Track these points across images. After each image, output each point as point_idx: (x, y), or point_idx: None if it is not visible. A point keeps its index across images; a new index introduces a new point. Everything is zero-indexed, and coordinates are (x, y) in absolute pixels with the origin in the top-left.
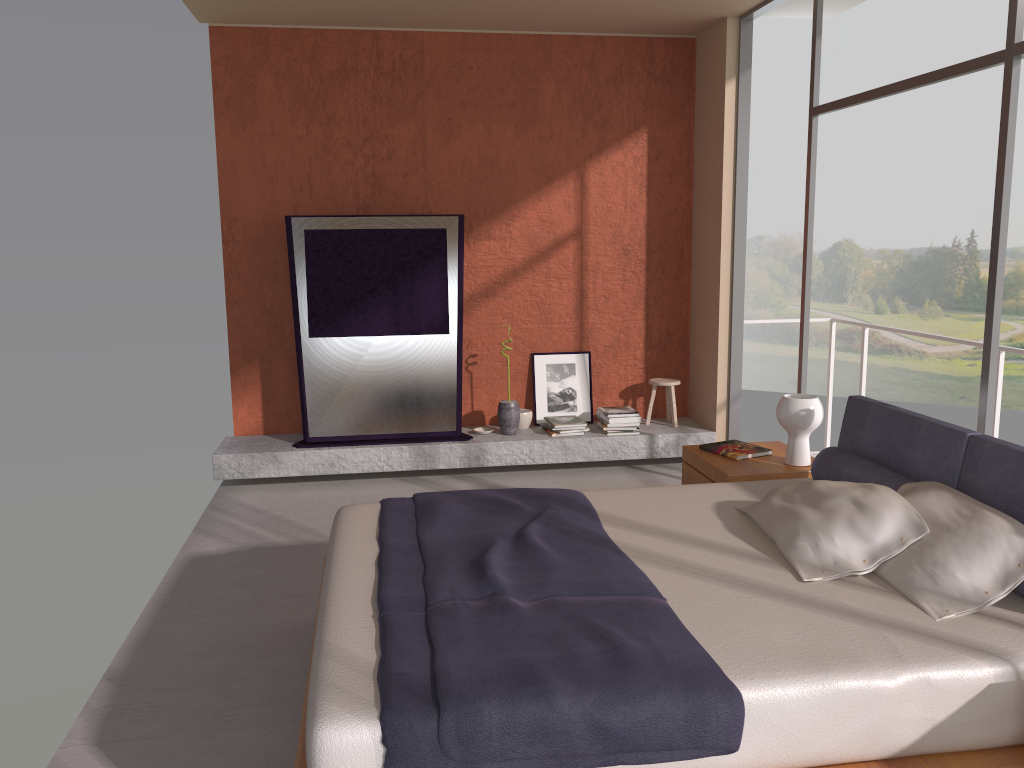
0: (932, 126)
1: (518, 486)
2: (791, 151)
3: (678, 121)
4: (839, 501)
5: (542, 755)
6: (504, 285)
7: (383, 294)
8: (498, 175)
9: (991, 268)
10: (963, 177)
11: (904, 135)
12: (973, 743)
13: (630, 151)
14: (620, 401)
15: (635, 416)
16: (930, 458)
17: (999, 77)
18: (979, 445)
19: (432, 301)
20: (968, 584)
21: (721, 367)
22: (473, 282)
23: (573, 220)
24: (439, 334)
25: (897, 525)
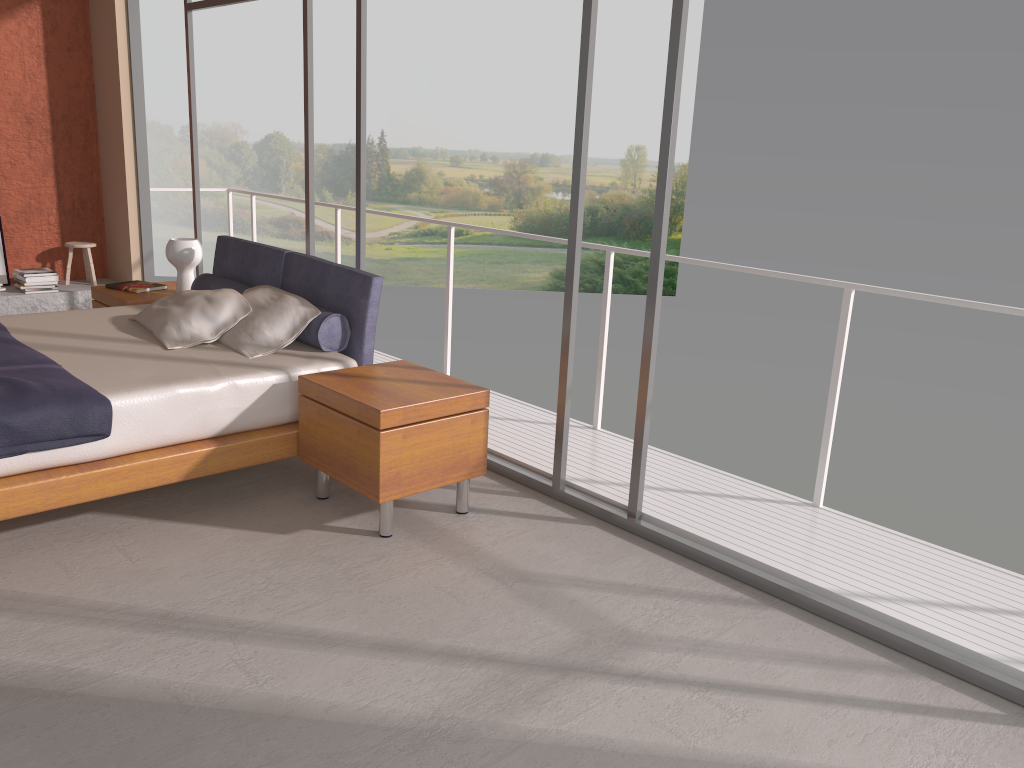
0: (345, 32)
1: None
2: (219, 40)
3: None
4: (197, 299)
5: None
6: None
7: None
8: None
9: (306, 141)
10: (373, 82)
11: (322, 37)
12: (267, 421)
13: (24, 21)
14: (38, 264)
15: (53, 275)
16: (266, 272)
17: None
18: (291, 258)
19: None
20: (272, 337)
21: (133, 230)
22: None
23: None
24: None
25: (233, 309)
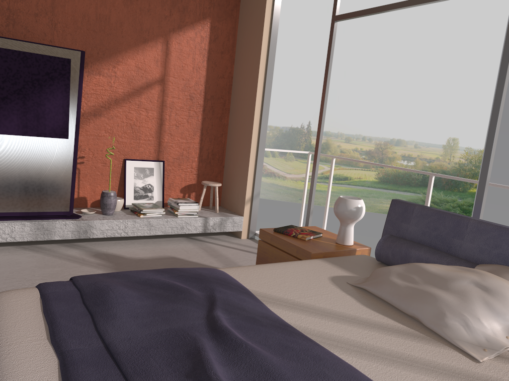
0: (295, 69)
1: (117, 252)
2: None
3: (229, 19)
4: (463, 284)
5: None
6: (108, 109)
7: (14, 102)
8: (109, 30)
9: (492, 120)
10: (307, 95)
11: (283, 71)
12: None
13: (199, 32)
14: (180, 194)
15: (196, 205)
16: (480, 246)
17: (325, 51)
18: None
19: (56, 112)
20: None
21: (250, 176)
22: (85, 104)
23: (159, 71)
24: (60, 138)
25: None
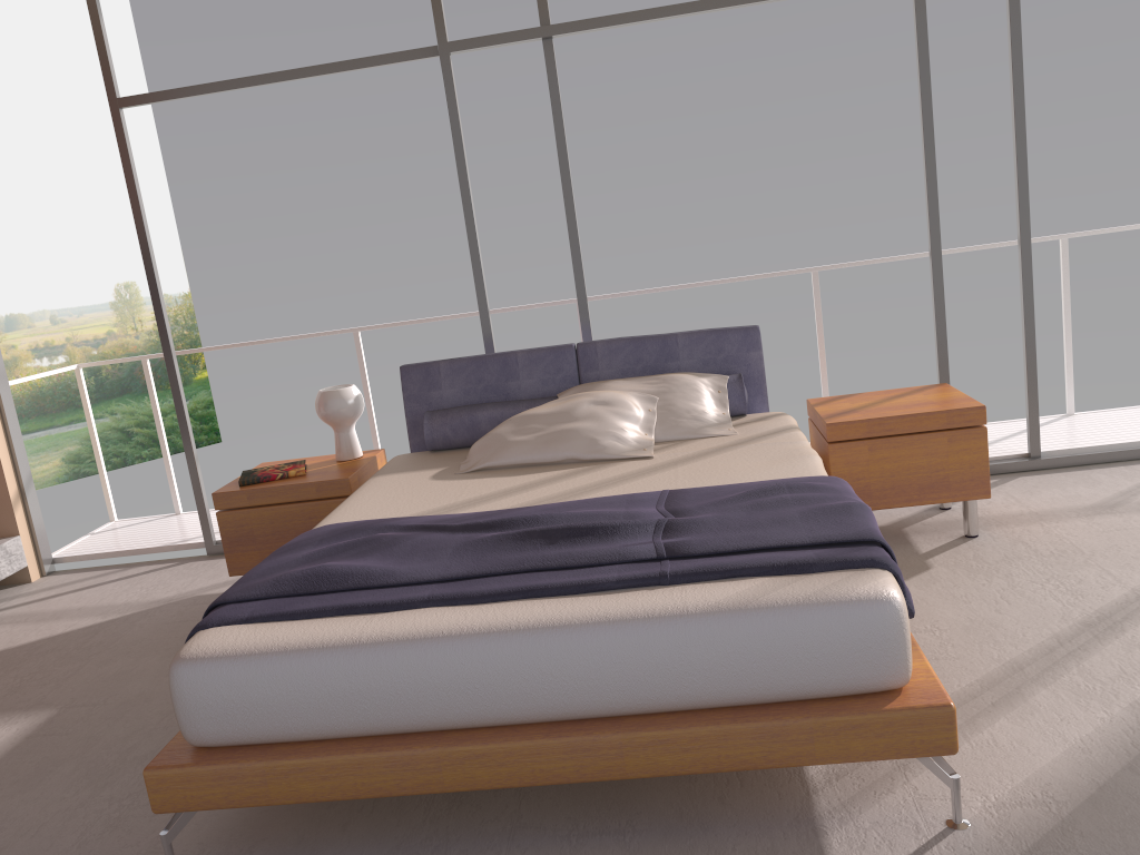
0: None
1: None
2: None
3: None
4: (585, 408)
5: None
6: None
7: None
8: None
9: (469, 230)
10: None
11: None
12: None
13: None
14: None
15: None
16: (541, 378)
17: None
18: (591, 348)
19: None
20: (713, 413)
21: (2, 448)
22: None
23: None
24: None
25: (637, 404)
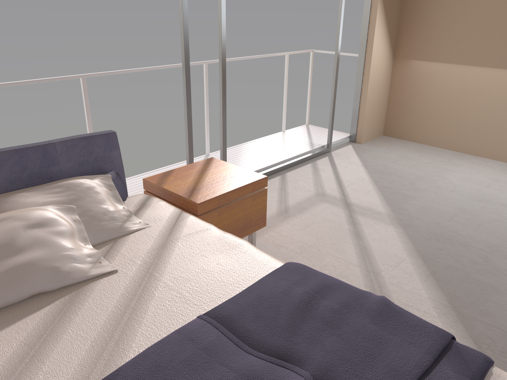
0: None
1: None
2: None
3: None
4: (24, 235)
5: None
6: None
7: None
8: None
9: None
10: None
11: None
12: None
13: None
14: None
15: None
16: None
17: None
18: None
19: None
20: (119, 210)
21: None
22: None
23: None
24: None
25: (63, 217)
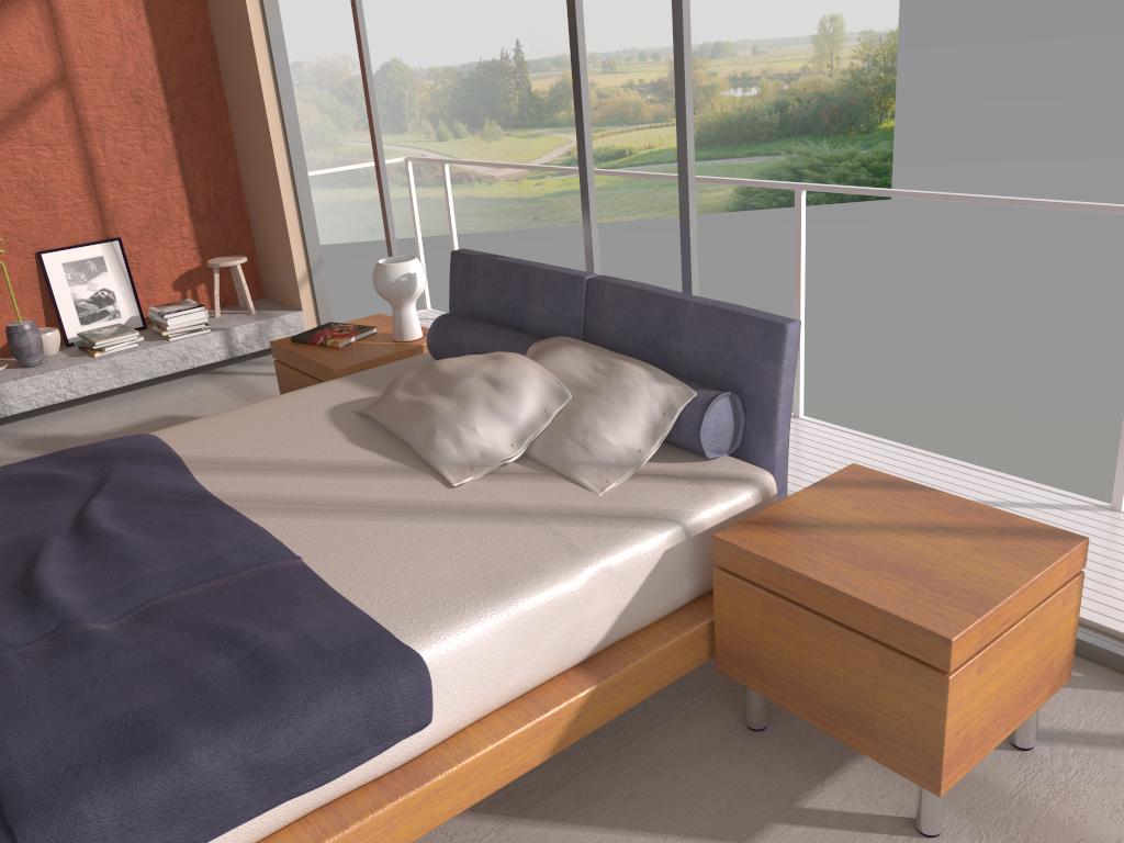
0: None
1: (64, 431)
2: None
3: None
4: (472, 382)
5: (189, 833)
6: None
7: None
8: None
9: (575, 85)
10: None
11: None
12: (658, 614)
13: None
14: (176, 294)
15: (200, 311)
16: (551, 310)
17: None
18: (599, 288)
19: None
20: (621, 446)
21: (293, 233)
22: None
23: (51, 61)
24: None
25: (538, 397)
